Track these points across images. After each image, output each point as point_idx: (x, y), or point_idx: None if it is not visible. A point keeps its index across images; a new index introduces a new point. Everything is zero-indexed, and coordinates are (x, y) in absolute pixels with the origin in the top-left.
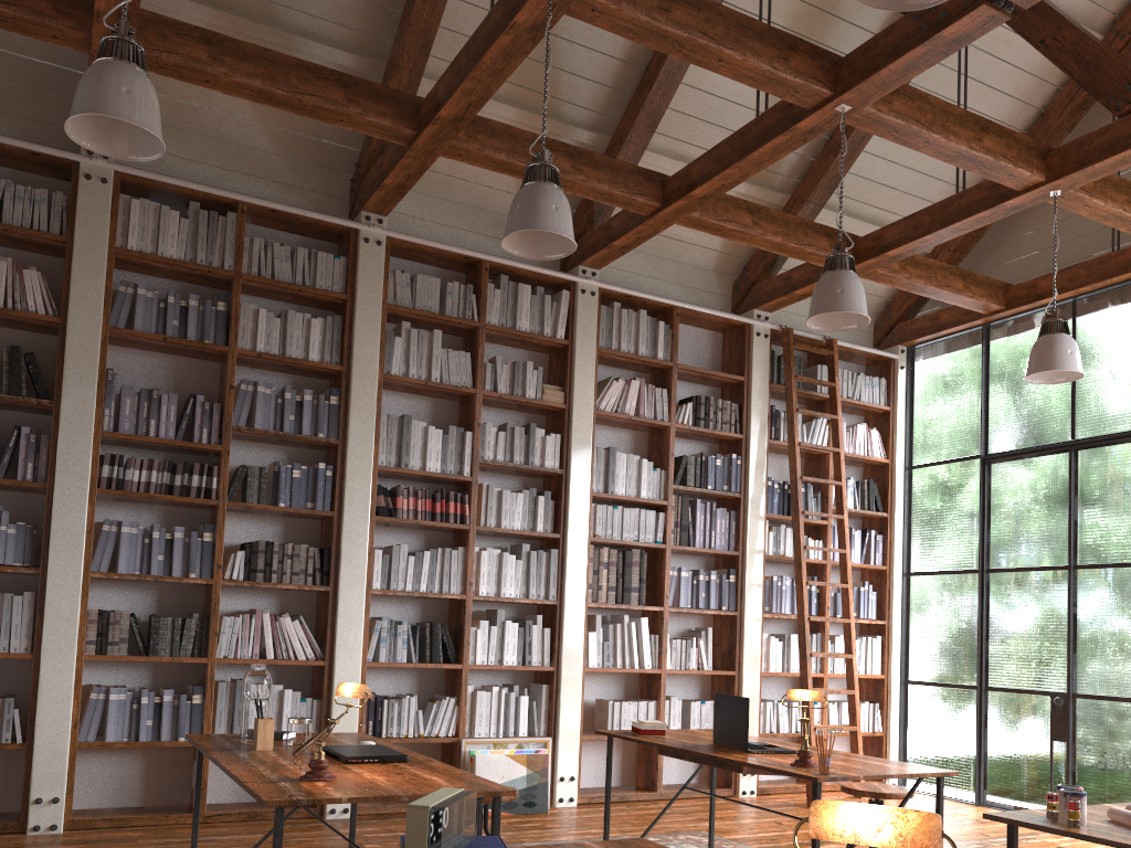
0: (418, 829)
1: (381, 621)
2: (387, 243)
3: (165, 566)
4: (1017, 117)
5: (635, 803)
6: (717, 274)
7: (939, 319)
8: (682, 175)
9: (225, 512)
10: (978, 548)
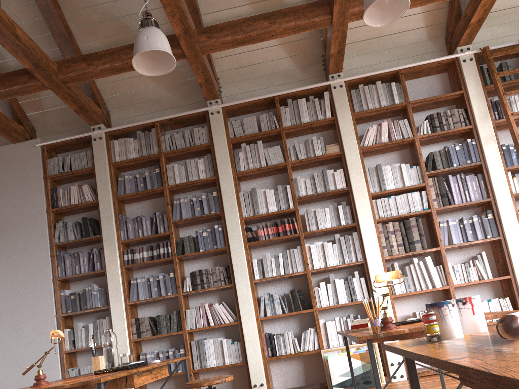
0: None
1: (263, 295)
2: (223, 110)
3: (158, 293)
4: None
5: (450, 373)
6: (431, 40)
7: None
8: None
9: (176, 261)
10: None
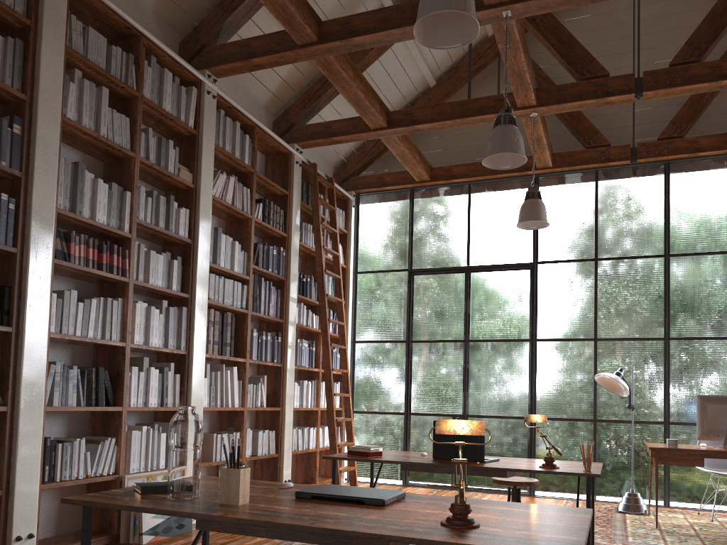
0: None
1: (55, 365)
2: None
3: None
4: (443, 64)
5: None
6: (265, 110)
7: (383, 179)
8: (342, 22)
9: None
10: (404, 327)
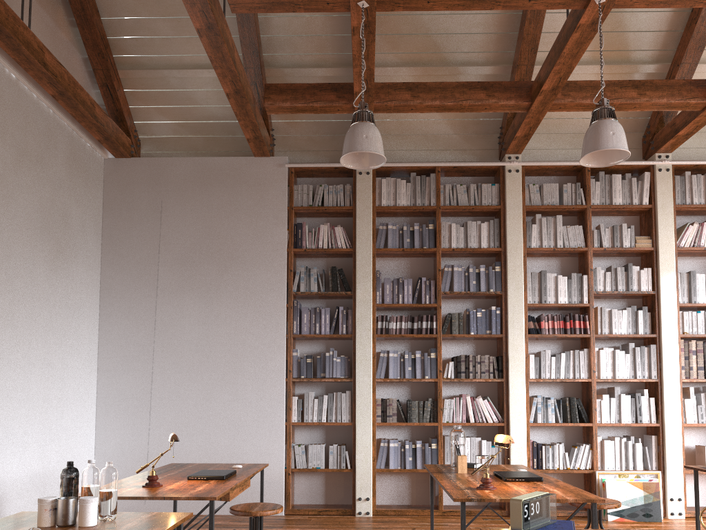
0: (516, 512)
1: (536, 397)
2: (522, 169)
3: (412, 373)
4: None
5: None
6: None
7: None
8: None
9: (441, 341)
10: None
